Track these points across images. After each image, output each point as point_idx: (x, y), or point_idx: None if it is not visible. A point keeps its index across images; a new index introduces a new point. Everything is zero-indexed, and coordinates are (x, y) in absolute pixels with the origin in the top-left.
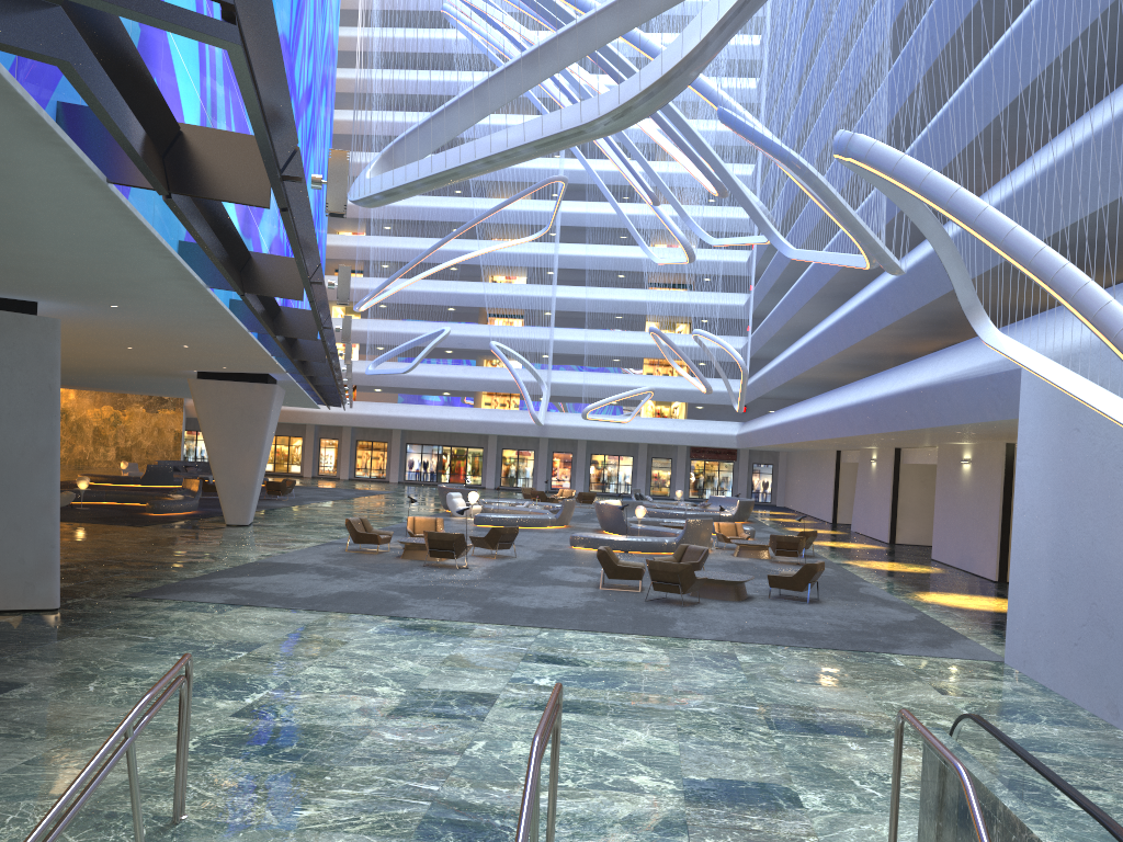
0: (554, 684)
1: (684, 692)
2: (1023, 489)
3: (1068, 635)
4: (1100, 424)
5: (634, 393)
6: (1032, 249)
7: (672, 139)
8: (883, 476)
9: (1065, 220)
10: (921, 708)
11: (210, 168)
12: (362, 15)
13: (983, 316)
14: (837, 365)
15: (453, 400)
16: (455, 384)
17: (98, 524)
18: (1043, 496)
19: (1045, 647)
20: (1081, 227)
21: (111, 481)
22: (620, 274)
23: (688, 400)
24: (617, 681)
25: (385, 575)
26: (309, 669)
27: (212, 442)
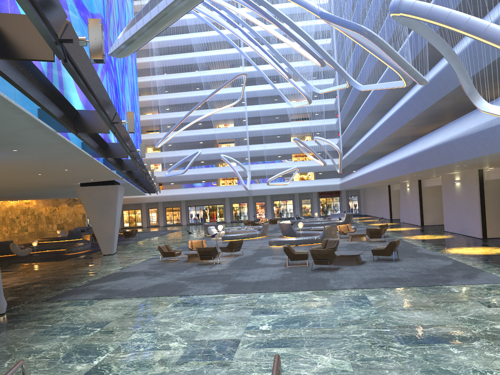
0: (271, 328)
1: (345, 324)
2: None
3: None
4: None
5: (289, 170)
6: None
7: (295, 40)
8: (413, 194)
9: None
10: (481, 318)
11: (11, 39)
12: None
13: (479, 97)
14: (384, 144)
15: (207, 184)
16: (207, 176)
17: (41, 262)
18: None
19: None
20: None
21: (52, 240)
22: (276, 117)
23: (315, 171)
24: (306, 321)
25: (178, 272)
26: (133, 335)
27: (91, 216)
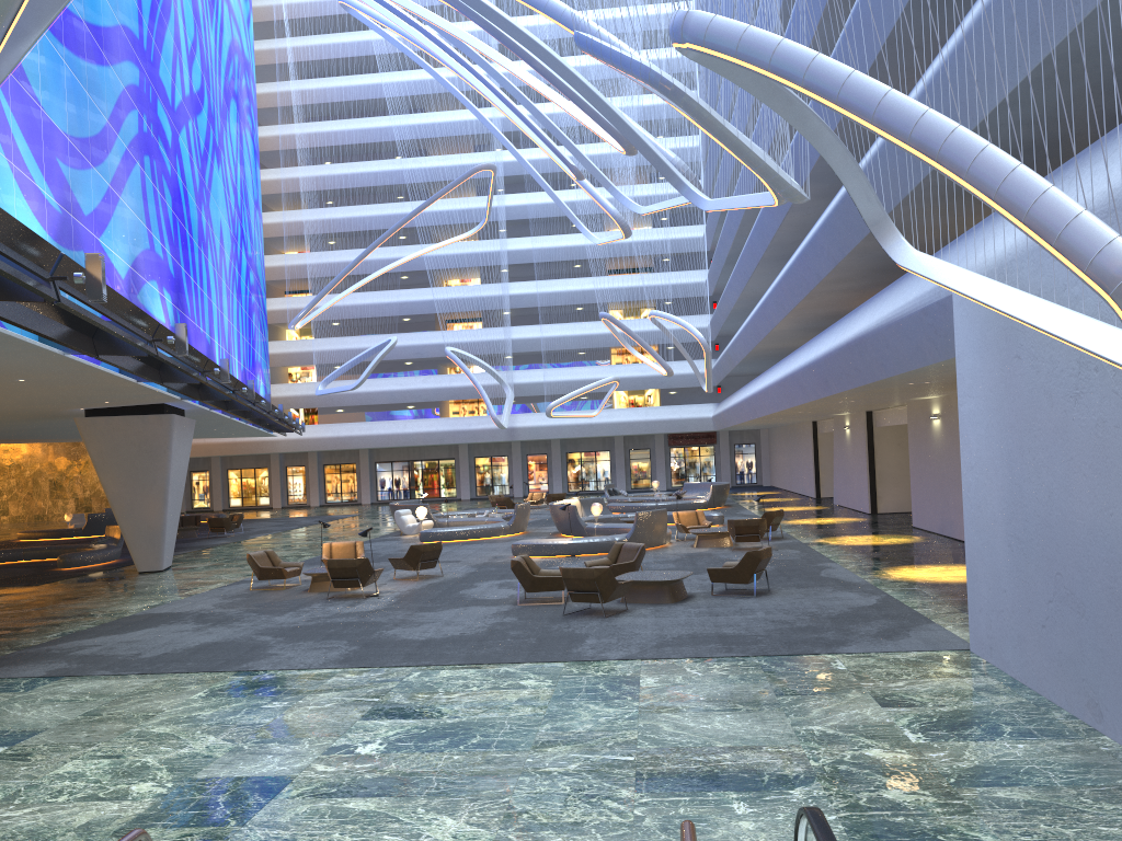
0: (380, 751)
1: (547, 743)
2: (969, 439)
3: (1034, 615)
4: (1043, 346)
5: (598, 384)
6: (912, 116)
7: (567, 96)
8: (857, 443)
9: (984, 108)
10: (850, 733)
11: None
12: (281, 27)
13: (894, 233)
14: (799, 331)
15: (418, 413)
16: (416, 395)
17: None
18: (990, 444)
19: (1011, 630)
20: (1015, 127)
21: (51, 536)
22: (576, 264)
23: (658, 386)
24: (468, 736)
25: (274, 615)
26: (69, 764)
27: (110, 484)
